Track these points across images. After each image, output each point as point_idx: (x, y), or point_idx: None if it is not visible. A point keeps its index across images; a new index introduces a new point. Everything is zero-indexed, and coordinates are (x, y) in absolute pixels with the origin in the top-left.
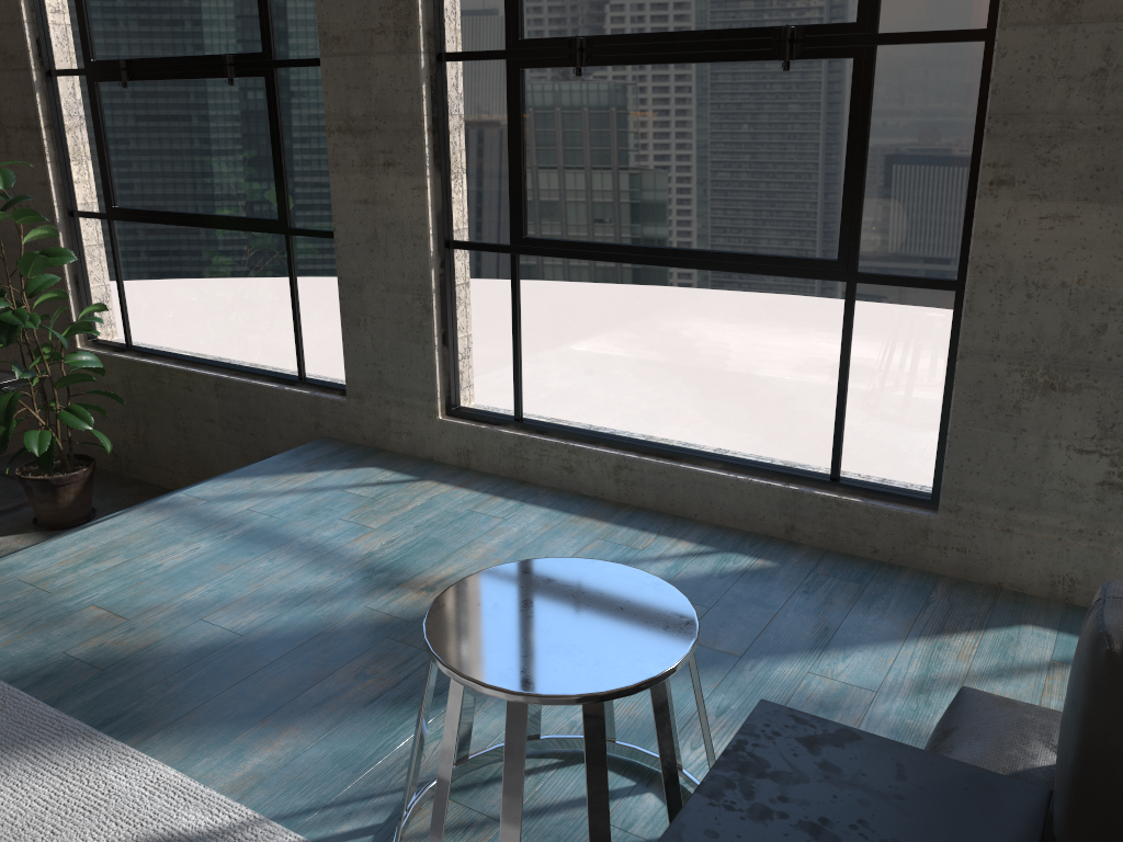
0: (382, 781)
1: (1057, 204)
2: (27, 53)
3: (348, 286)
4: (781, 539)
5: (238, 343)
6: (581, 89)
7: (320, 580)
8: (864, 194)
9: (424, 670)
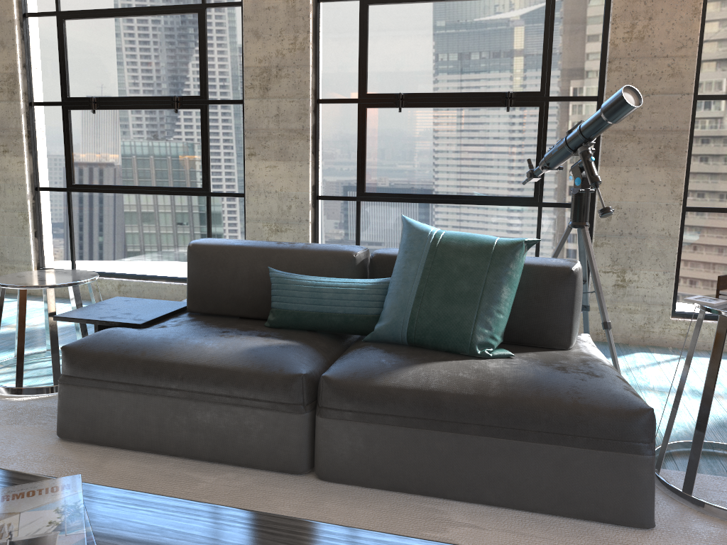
0: None
1: (270, 162)
2: None
3: None
4: None
5: None
6: (96, 119)
7: None
8: (209, 161)
9: (8, 344)
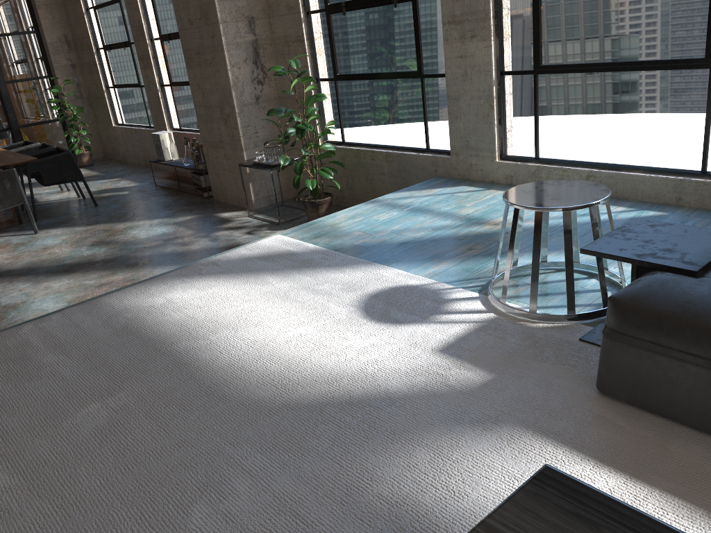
0: (482, 275)
1: None
2: (299, 4)
3: (451, 100)
4: (673, 205)
5: (396, 135)
6: None
7: (447, 222)
8: None
9: (496, 247)
